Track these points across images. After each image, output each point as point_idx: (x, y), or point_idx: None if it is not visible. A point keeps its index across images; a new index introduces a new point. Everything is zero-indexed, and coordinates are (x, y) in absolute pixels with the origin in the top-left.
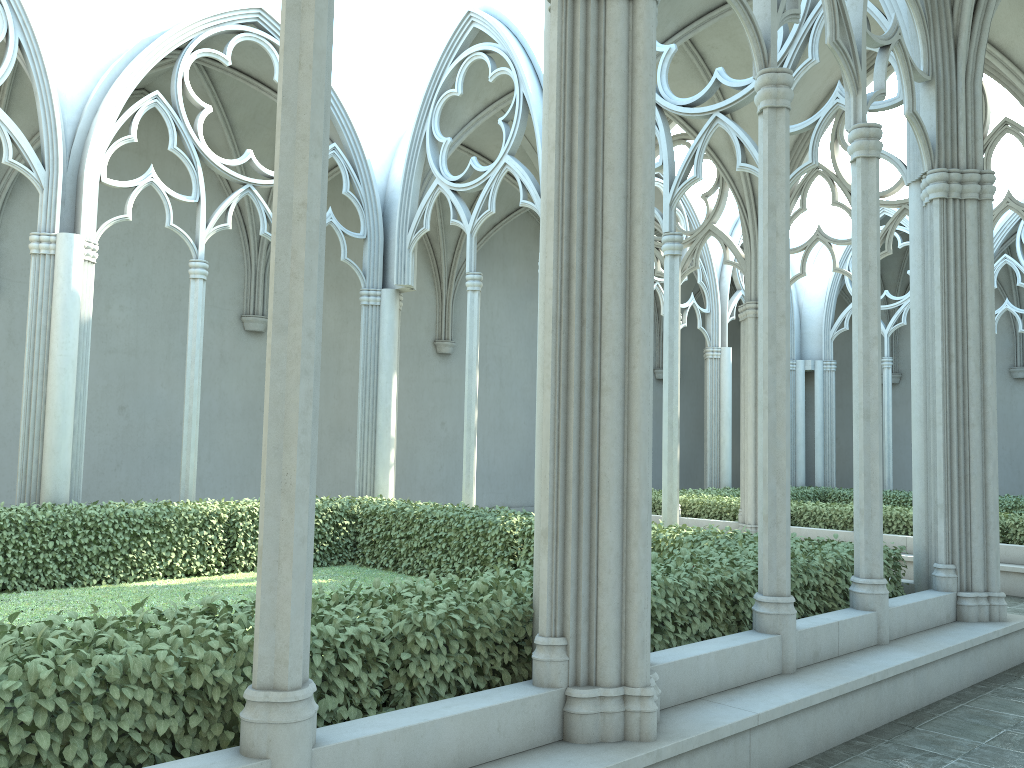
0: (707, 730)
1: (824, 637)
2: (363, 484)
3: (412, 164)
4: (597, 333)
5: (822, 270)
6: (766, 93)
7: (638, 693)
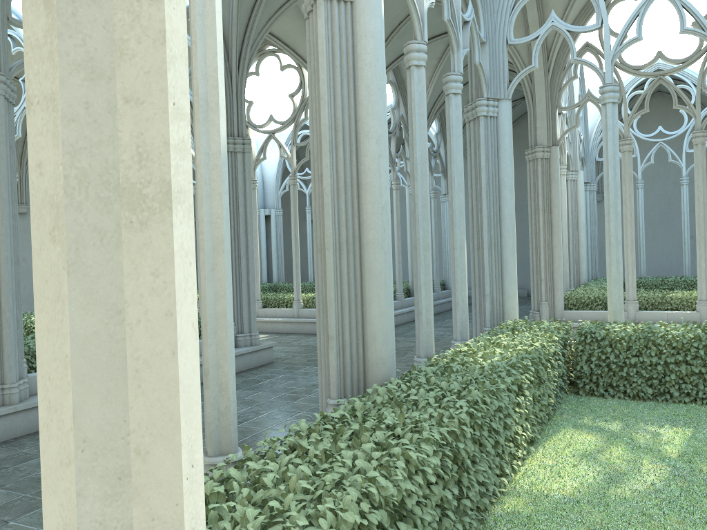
0: None
1: None
2: None
3: None
4: None
5: (275, 154)
6: None
7: (8, 386)
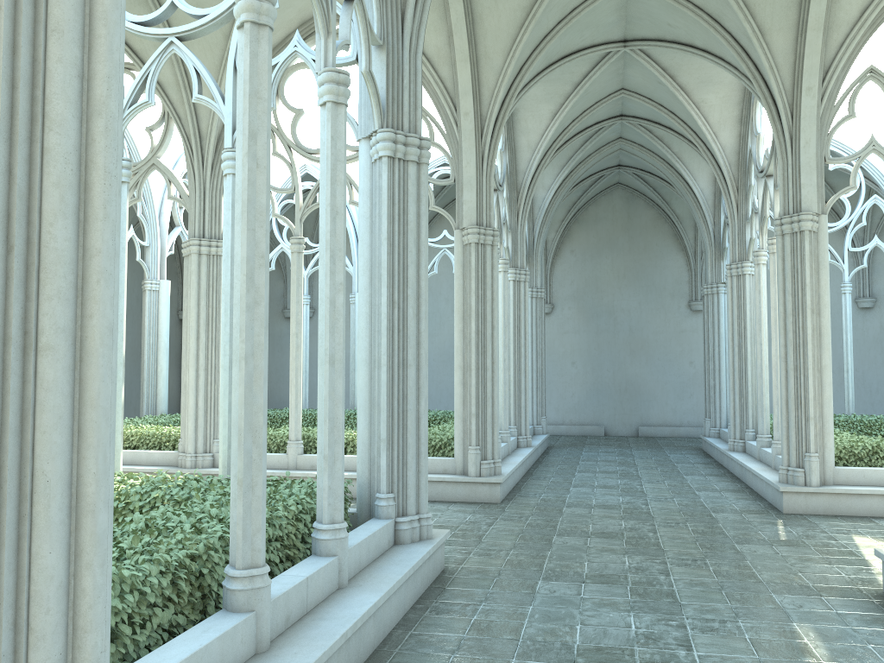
0: None
1: (295, 598)
2: None
3: None
4: (33, 266)
5: None
6: (249, 5)
7: None
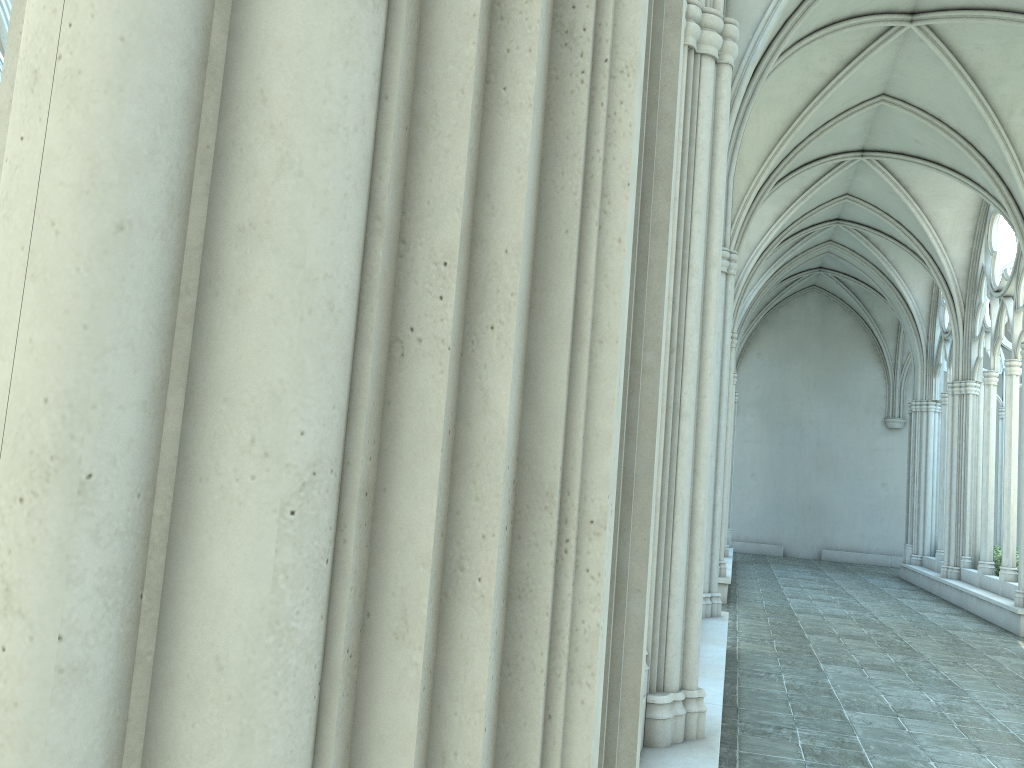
0: (719, 723)
1: None
2: None
3: None
4: (680, 362)
5: None
6: None
7: (696, 695)
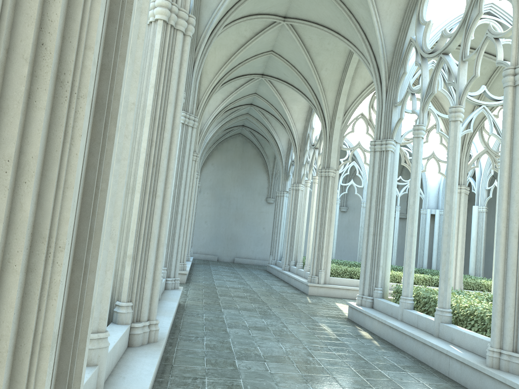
0: (166, 335)
1: None
2: None
3: None
4: (157, 171)
5: None
6: None
7: (155, 322)
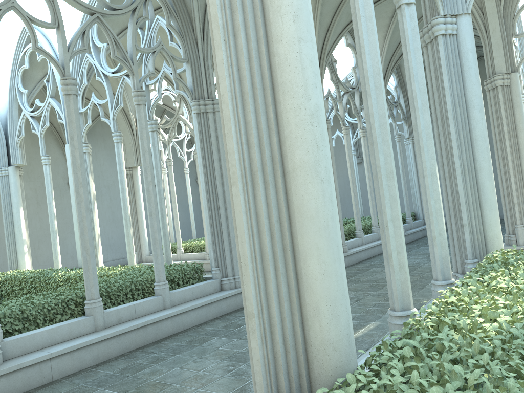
0: (15, 364)
1: (125, 312)
2: (12, 264)
3: (12, 103)
4: None
5: None
6: (62, 88)
7: None
